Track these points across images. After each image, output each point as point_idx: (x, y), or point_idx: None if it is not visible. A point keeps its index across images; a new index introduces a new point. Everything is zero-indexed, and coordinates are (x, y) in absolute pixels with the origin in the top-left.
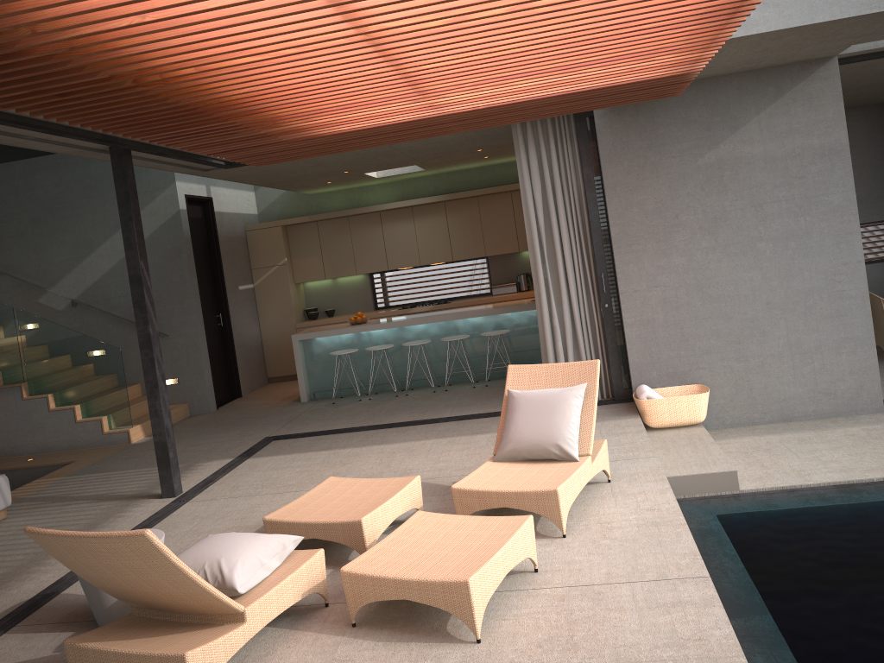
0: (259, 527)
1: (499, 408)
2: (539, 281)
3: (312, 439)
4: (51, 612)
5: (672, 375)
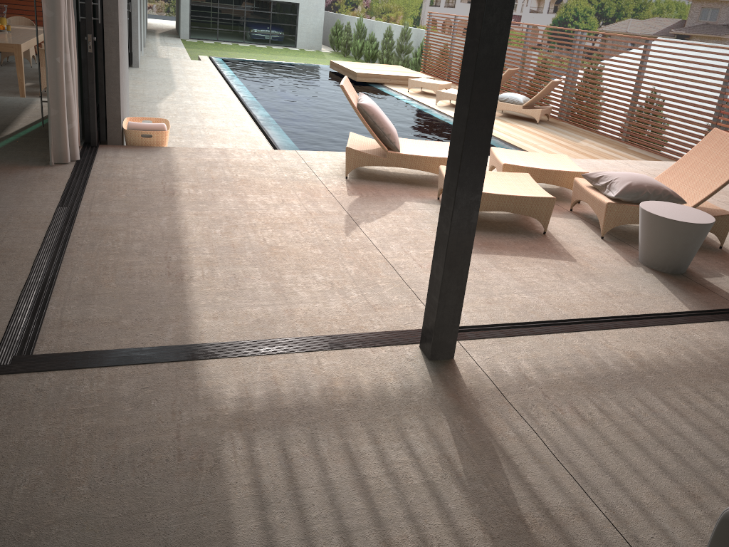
0: (489, 255)
1: (47, 184)
2: (61, 1)
3: (80, 304)
4: (712, 302)
5: (122, 111)
